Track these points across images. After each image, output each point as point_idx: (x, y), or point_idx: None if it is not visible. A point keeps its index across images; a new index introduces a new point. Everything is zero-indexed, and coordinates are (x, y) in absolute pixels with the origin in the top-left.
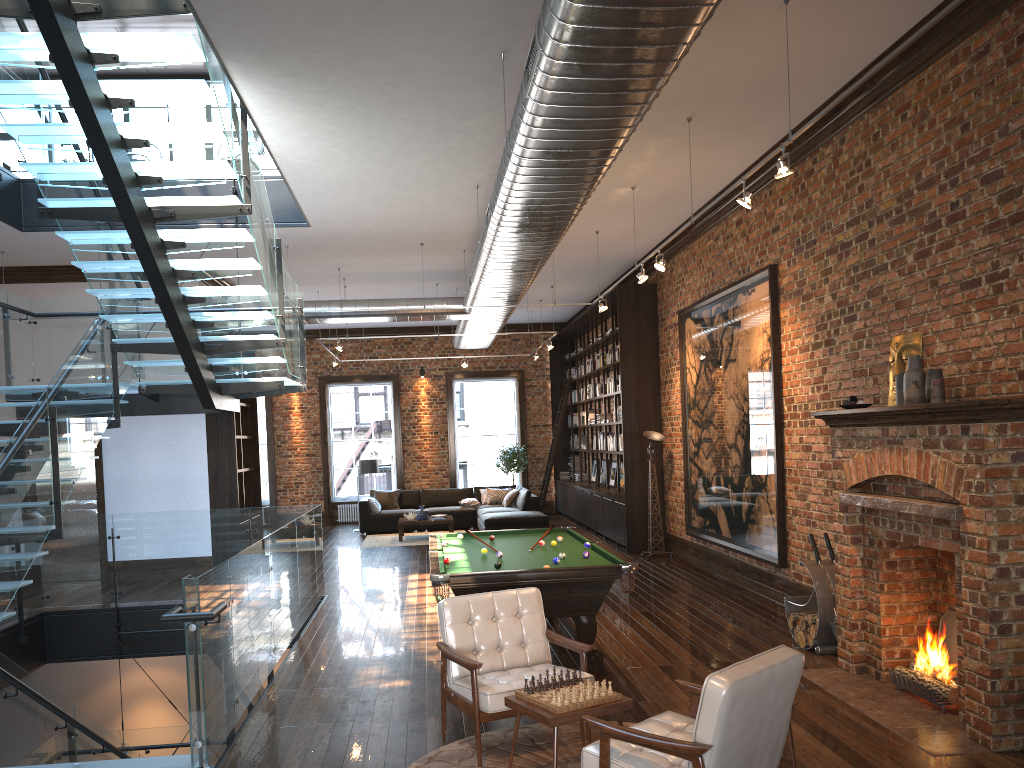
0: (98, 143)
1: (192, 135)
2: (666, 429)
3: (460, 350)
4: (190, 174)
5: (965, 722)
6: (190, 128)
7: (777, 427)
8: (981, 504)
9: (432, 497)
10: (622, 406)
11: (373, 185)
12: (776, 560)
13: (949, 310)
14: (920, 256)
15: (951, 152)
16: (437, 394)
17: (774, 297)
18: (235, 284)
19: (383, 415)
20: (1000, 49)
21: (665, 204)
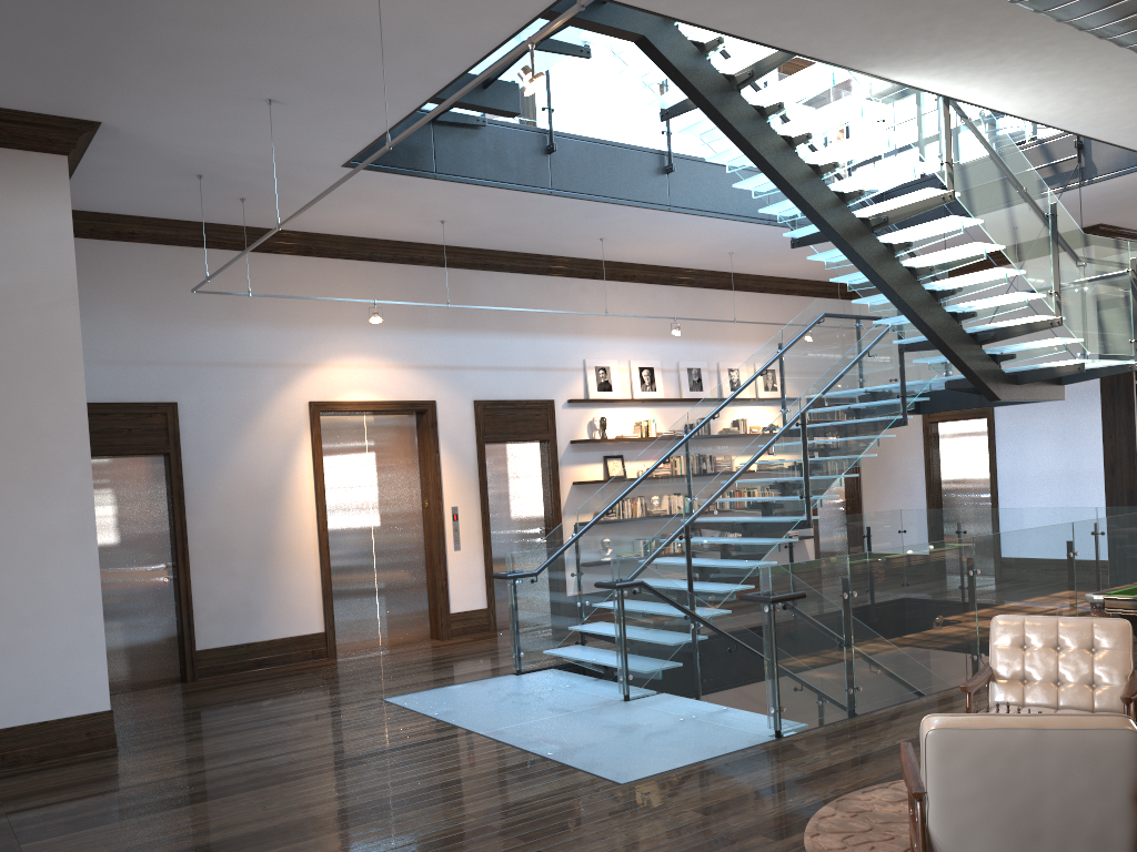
0: (780, 183)
1: (869, 144)
2: None
3: None
4: (884, 179)
5: None
6: (861, 140)
7: None
8: None
9: None
10: None
11: None
12: None
13: None
14: None
15: None
16: None
17: None
18: None
19: None
20: None
21: None
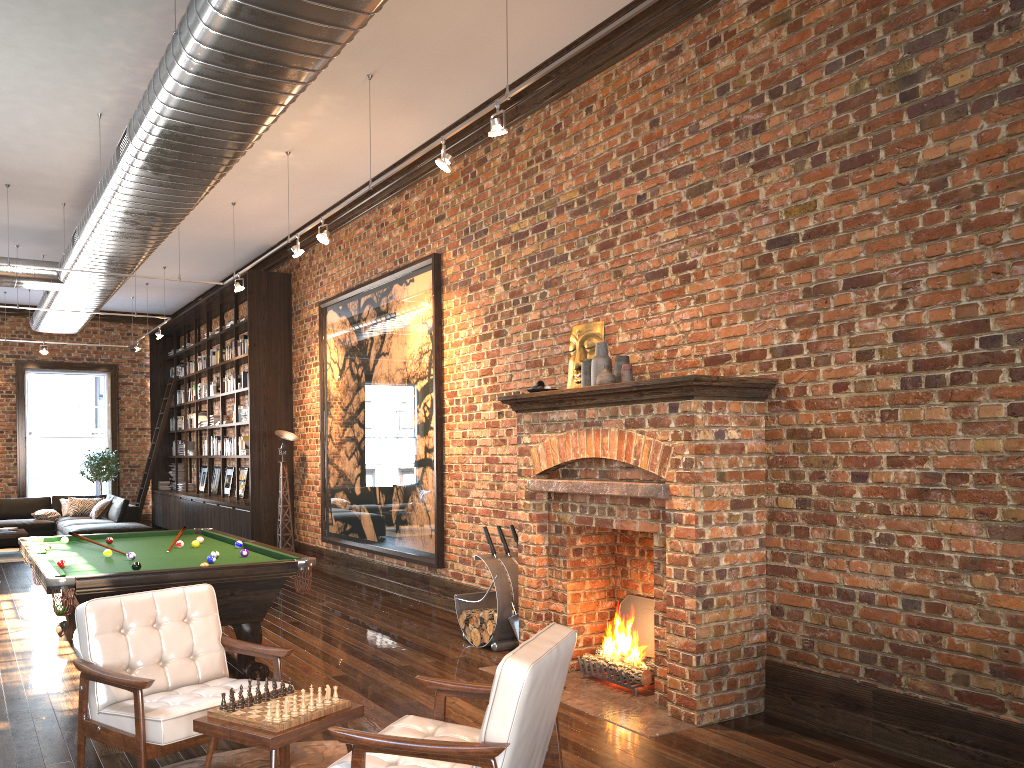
0: None
1: None
2: (299, 430)
3: (37, 335)
4: None
5: (661, 701)
6: None
7: (438, 422)
8: (690, 480)
9: None
10: (250, 403)
11: None
12: (433, 560)
13: (634, 300)
14: (604, 247)
15: (639, 146)
16: (4, 385)
17: (438, 287)
18: None
19: None
20: (692, 50)
21: (317, 180)
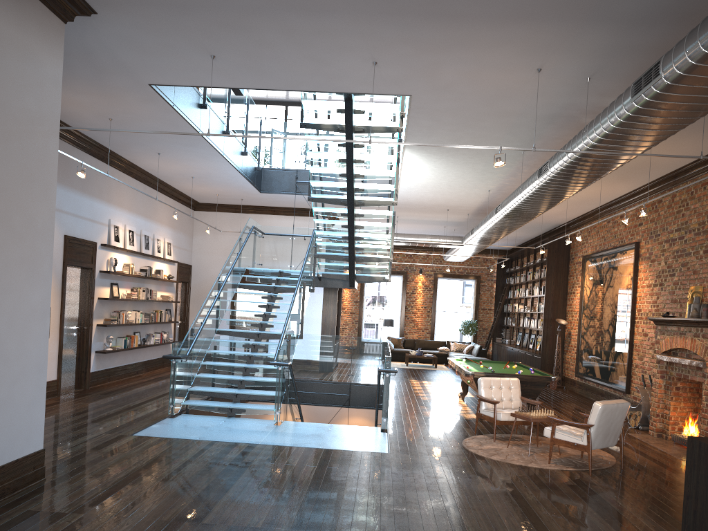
0: (350, 178)
1: (382, 174)
2: (568, 318)
3: (444, 261)
4: (376, 188)
5: None
6: (383, 171)
7: (631, 323)
8: None
9: (422, 344)
10: (544, 303)
11: (438, 187)
12: (624, 389)
13: None
14: (705, 252)
15: None
16: (428, 285)
17: (636, 258)
18: (339, 219)
19: (376, 292)
20: None
21: (582, 202)
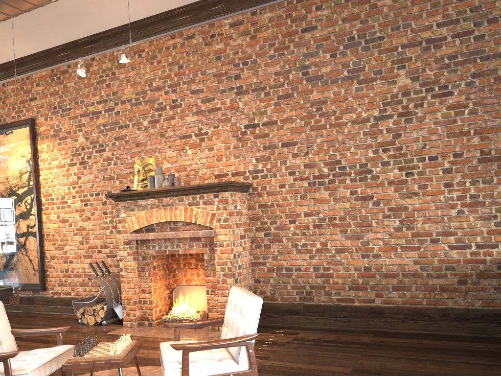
0: None
1: None
2: None
3: None
4: None
5: (212, 328)
6: None
7: (38, 210)
8: (227, 227)
9: None
10: None
11: None
12: (38, 287)
13: (172, 148)
14: (153, 122)
15: (172, 77)
16: None
17: (34, 137)
18: None
19: None
20: (201, 38)
21: None
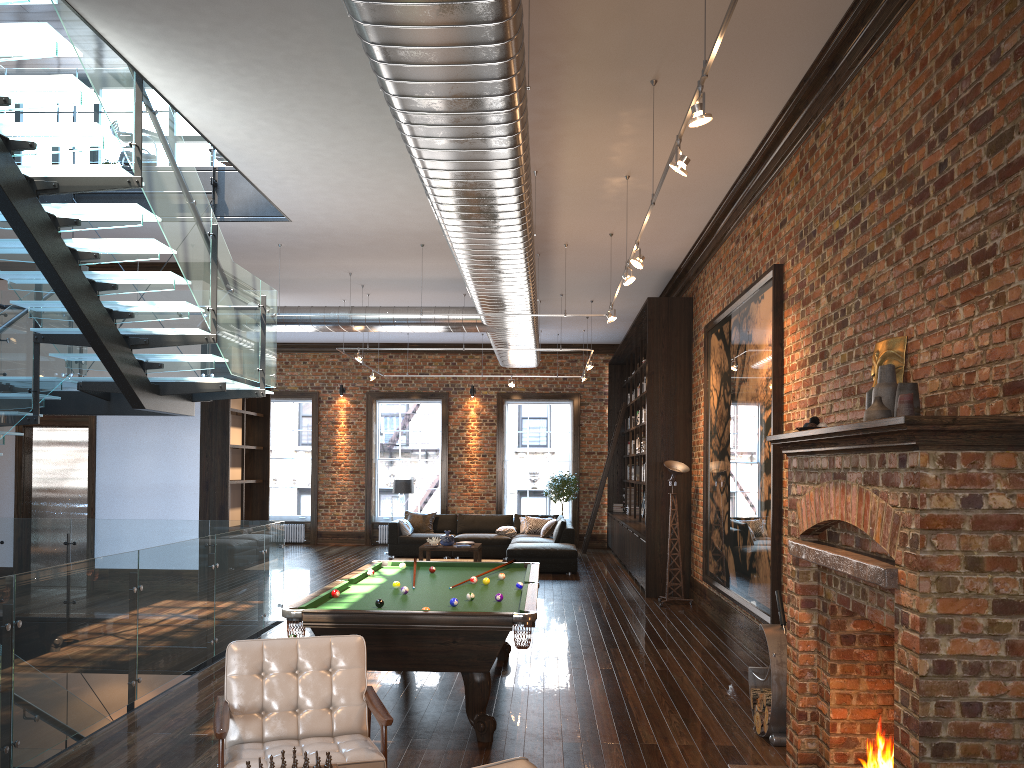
0: None
1: (56, 92)
2: (694, 460)
3: (514, 370)
4: (65, 139)
5: None
6: (49, 83)
7: (775, 459)
8: (915, 567)
9: (469, 522)
10: (647, 432)
11: (330, 170)
12: (769, 619)
13: (934, 306)
14: (908, 238)
15: (941, 97)
16: (487, 415)
17: (778, 303)
18: None
19: None
20: None
21: (675, 199)
